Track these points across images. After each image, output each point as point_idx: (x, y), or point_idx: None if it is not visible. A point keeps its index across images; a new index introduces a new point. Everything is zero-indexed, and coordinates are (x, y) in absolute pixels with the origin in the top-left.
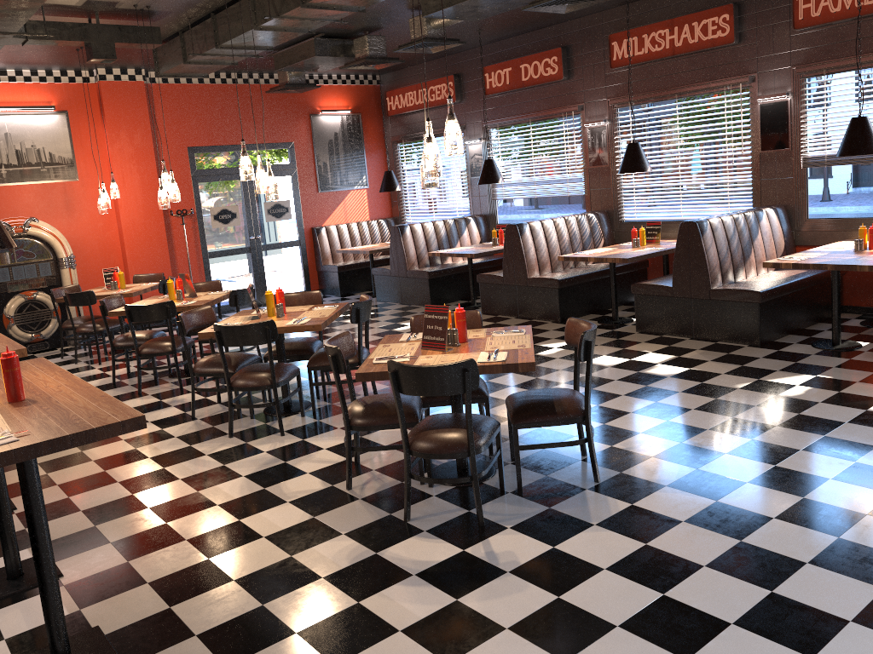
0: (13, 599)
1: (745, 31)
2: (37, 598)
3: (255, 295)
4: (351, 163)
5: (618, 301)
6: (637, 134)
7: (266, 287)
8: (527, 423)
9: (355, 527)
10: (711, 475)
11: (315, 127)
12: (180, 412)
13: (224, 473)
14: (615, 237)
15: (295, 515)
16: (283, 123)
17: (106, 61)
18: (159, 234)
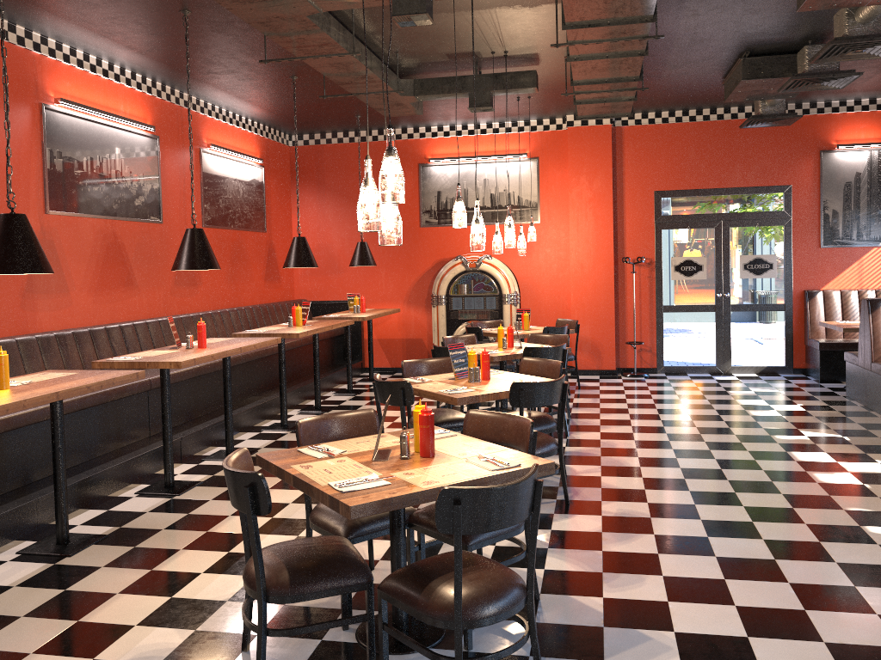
0: (29, 558)
1: None
2: (32, 564)
3: (715, 361)
4: (878, 211)
5: None
6: None
7: (730, 354)
8: (388, 595)
9: (214, 630)
10: None
11: (825, 166)
12: None
13: (296, 527)
14: None
15: (225, 591)
16: (779, 162)
17: (485, 109)
18: (607, 281)
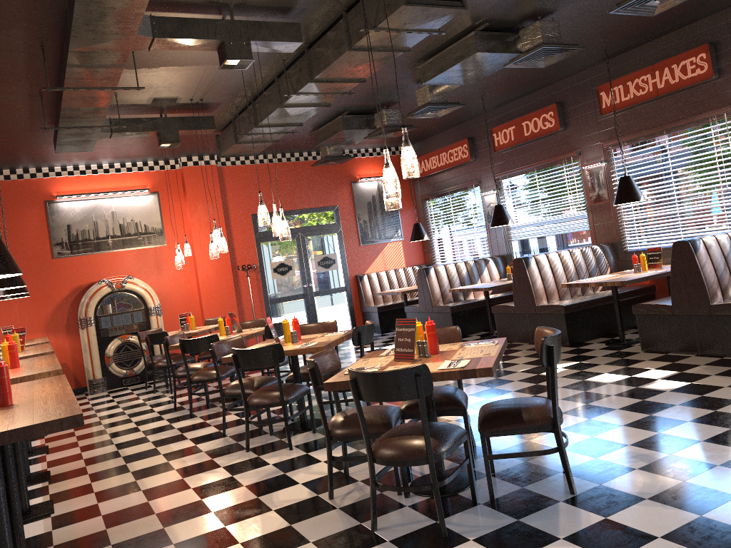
0: None
1: (723, 66)
2: None
3: None
4: (387, 219)
5: (627, 325)
6: (631, 170)
7: None
8: (494, 431)
9: (324, 536)
10: (698, 488)
11: (355, 192)
12: (215, 430)
13: (229, 483)
14: (622, 266)
15: (274, 523)
16: (329, 190)
17: (172, 145)
18: (229, 285)
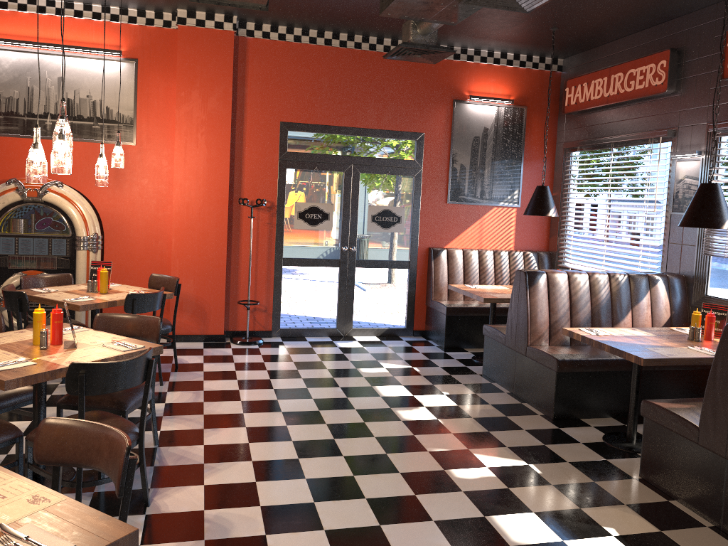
0: None
1: None
2: None
3: (335, 323)
4: (501, 170)
5: None
6: None
7: (352, 315)
8: None
9: None
10: None
11: (457, 117)
12: None
13: None
14: None
15: None
16: (414, 106)
17: None
18: (219, 225)
